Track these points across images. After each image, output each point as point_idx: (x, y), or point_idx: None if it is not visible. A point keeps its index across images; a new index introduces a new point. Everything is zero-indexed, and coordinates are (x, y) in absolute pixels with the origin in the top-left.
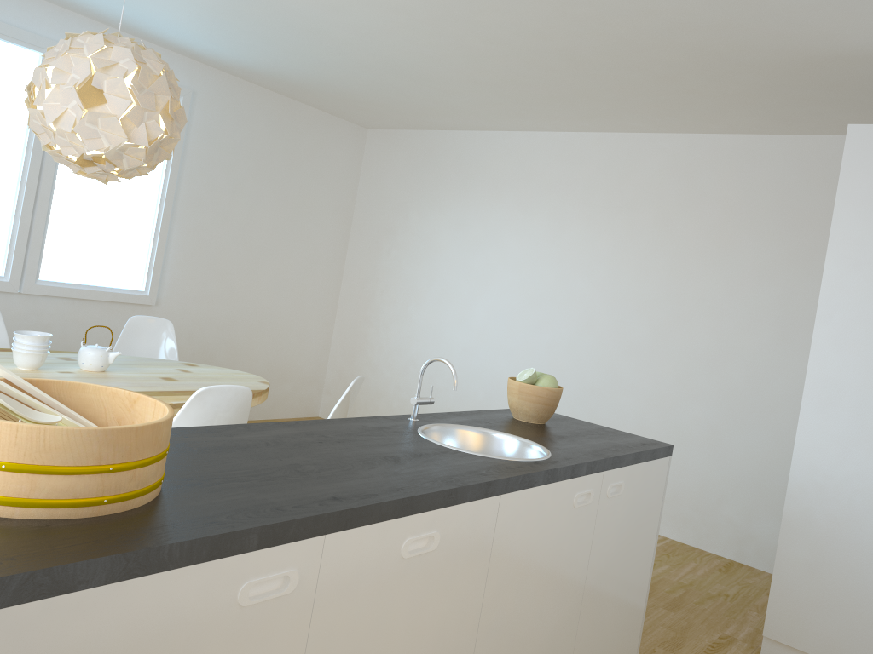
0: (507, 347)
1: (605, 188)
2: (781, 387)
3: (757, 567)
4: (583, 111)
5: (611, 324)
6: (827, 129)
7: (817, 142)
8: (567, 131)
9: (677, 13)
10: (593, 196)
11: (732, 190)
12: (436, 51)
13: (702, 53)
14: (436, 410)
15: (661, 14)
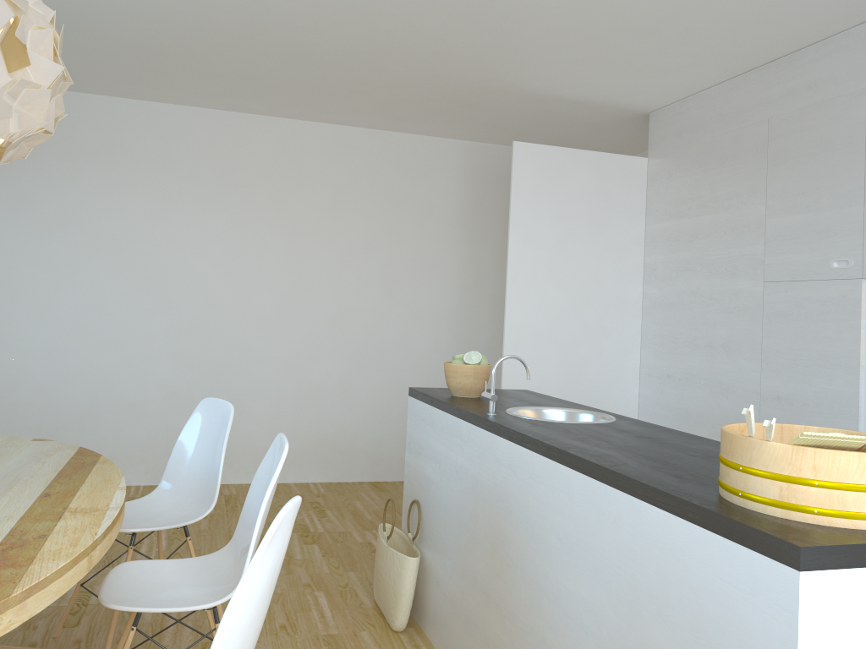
0: (114, 340)
1: (214, 166)
2: (391, 334)
3: (388, 480)
4: (220, 90)
5: (237, 301)
6: (412, 129)
7: (398, 138)
8: (162, 102)
9: (457, 44)
10: (202, 173)
11: (338, 173)
12: (156, 13)
13: (423, 71)
14: (16, 431)
15: (445, 42)
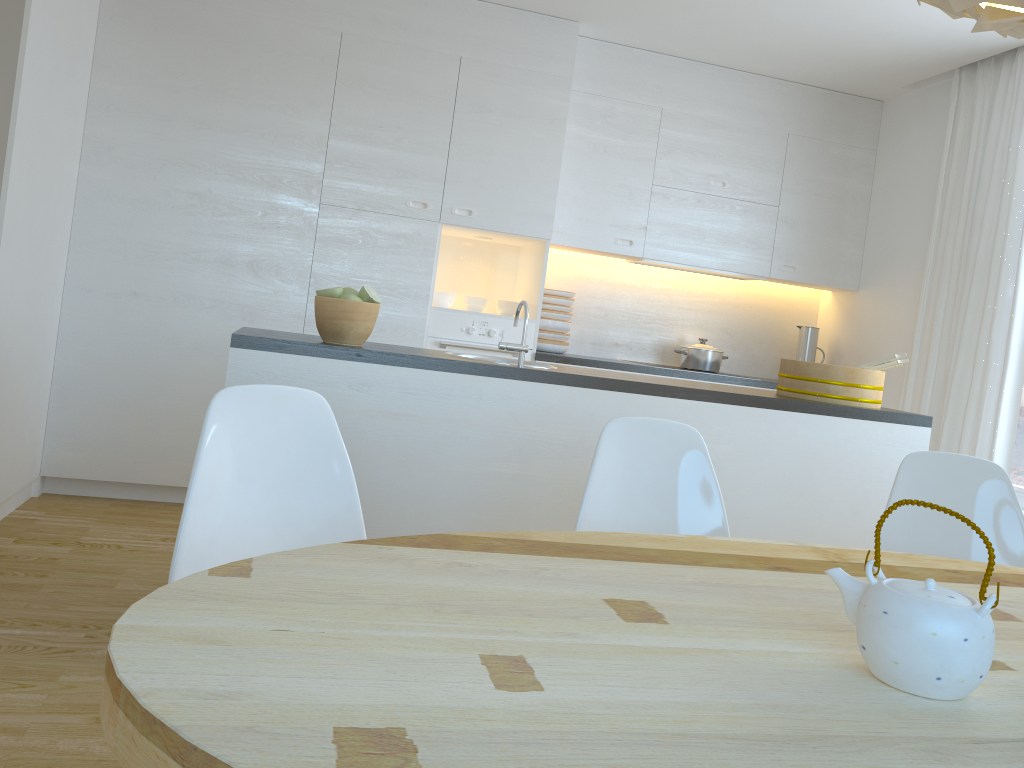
0: None
1: None
2: None
3: None
4: None
5: None
6: None
7: None
8: None
9: None
10: None
11: None
12: None
13: None
14: None
15: None
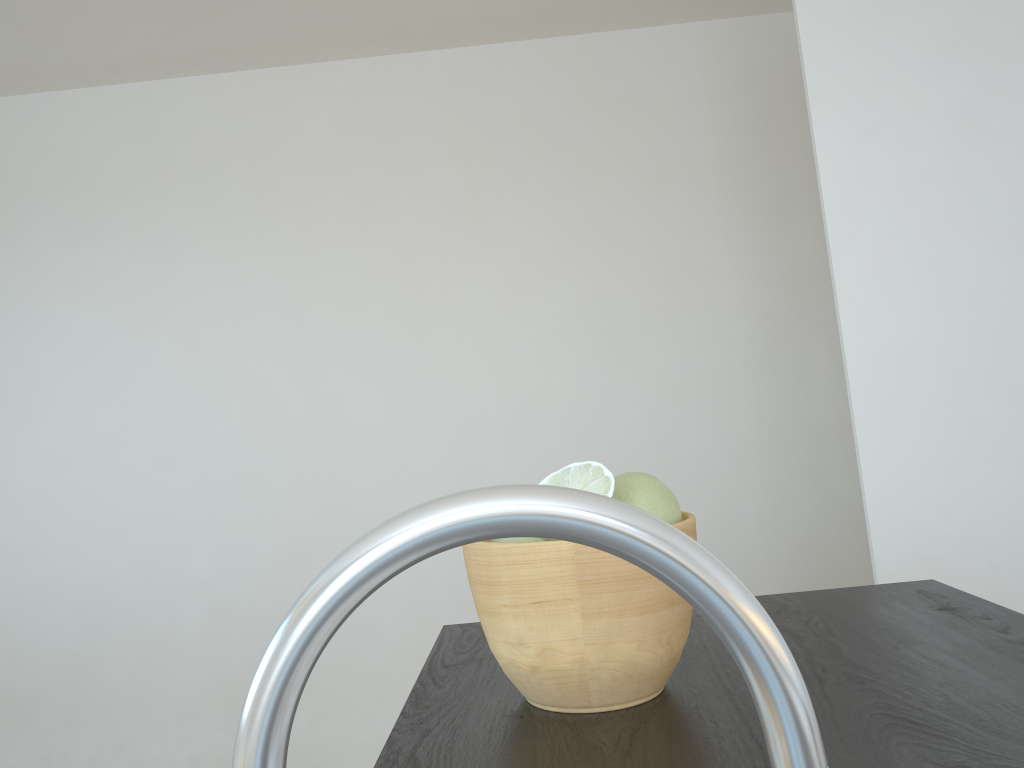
0: (109, 519)
1: (242, 172)
2: (626, 434)
3: None
4: (182, 9)
5: (315, 413)
6: (594, 18)
7: (576, 46)
8: (139, 80)
9: None
10: (222, 190)
11: (468, 138)
12: None
13: None
14: None
15: None
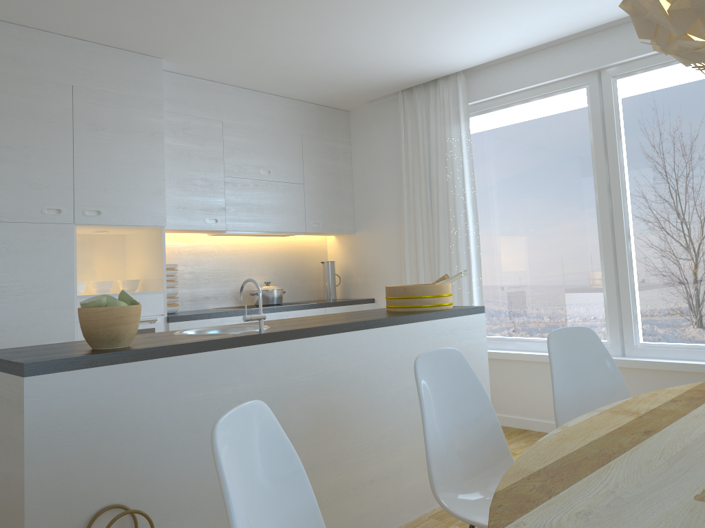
0: None
1: None
2: None
3: None
4: None
5: None
6: None
7: None
8: None
9: None
10: None
11: None
12: None
13: None
14: None
15: None
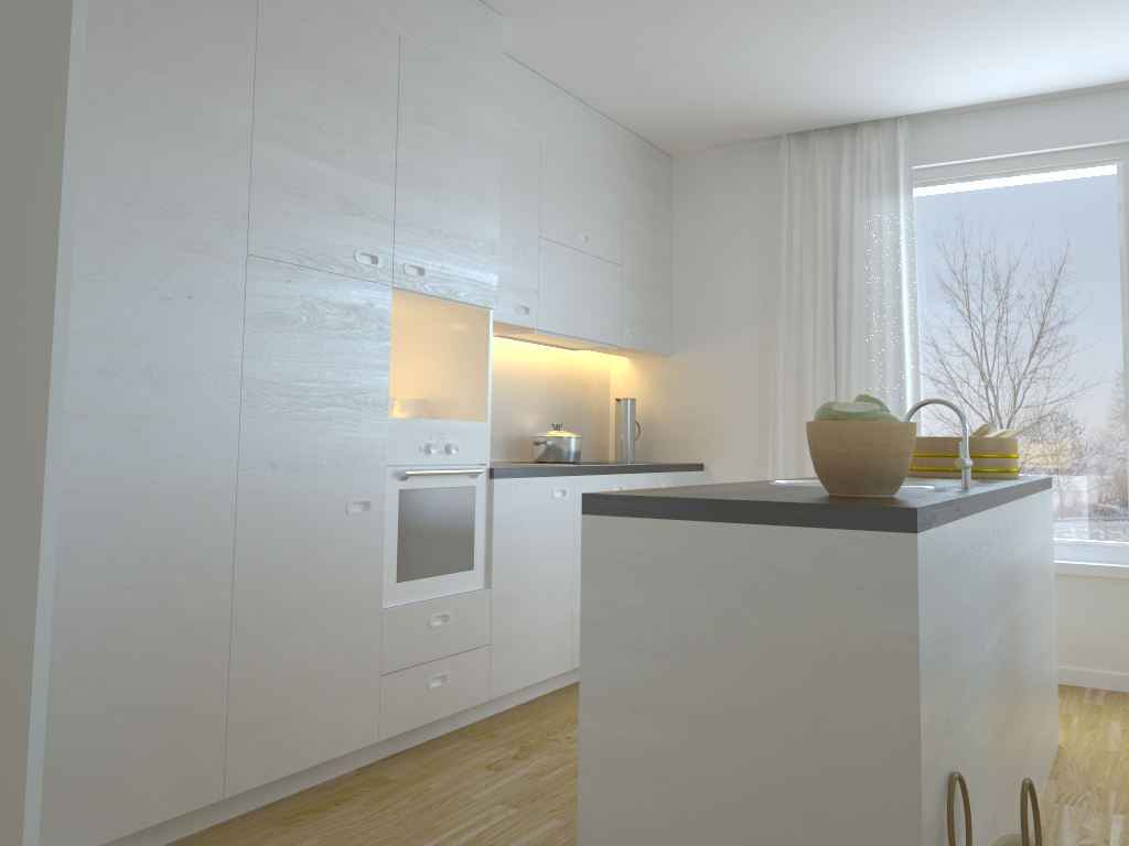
0: None
1: None
2: None
3: None
4: None
5: None
6: None
7: None
8: None
9: None
10: None
11: None
12: None
13: None
14: None
15: None
